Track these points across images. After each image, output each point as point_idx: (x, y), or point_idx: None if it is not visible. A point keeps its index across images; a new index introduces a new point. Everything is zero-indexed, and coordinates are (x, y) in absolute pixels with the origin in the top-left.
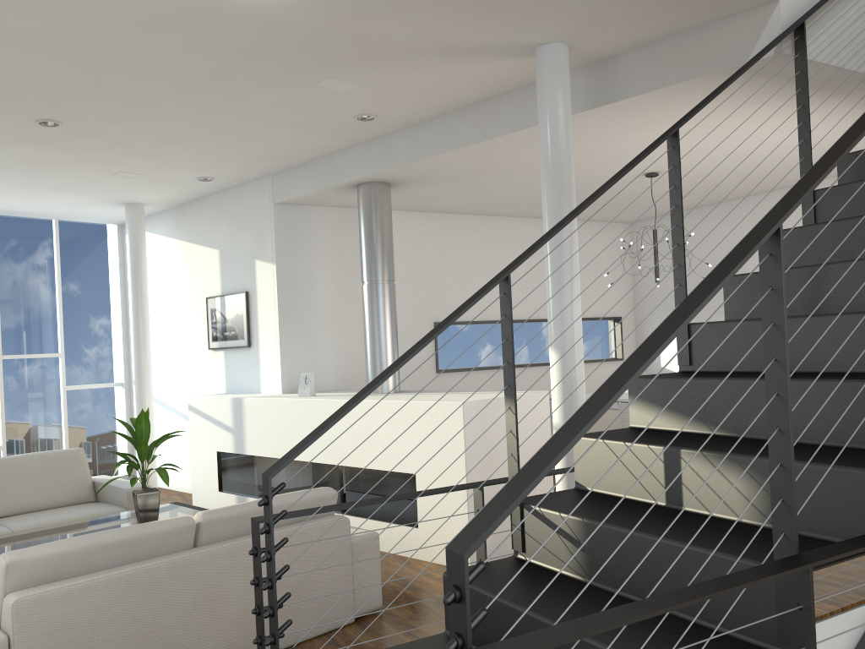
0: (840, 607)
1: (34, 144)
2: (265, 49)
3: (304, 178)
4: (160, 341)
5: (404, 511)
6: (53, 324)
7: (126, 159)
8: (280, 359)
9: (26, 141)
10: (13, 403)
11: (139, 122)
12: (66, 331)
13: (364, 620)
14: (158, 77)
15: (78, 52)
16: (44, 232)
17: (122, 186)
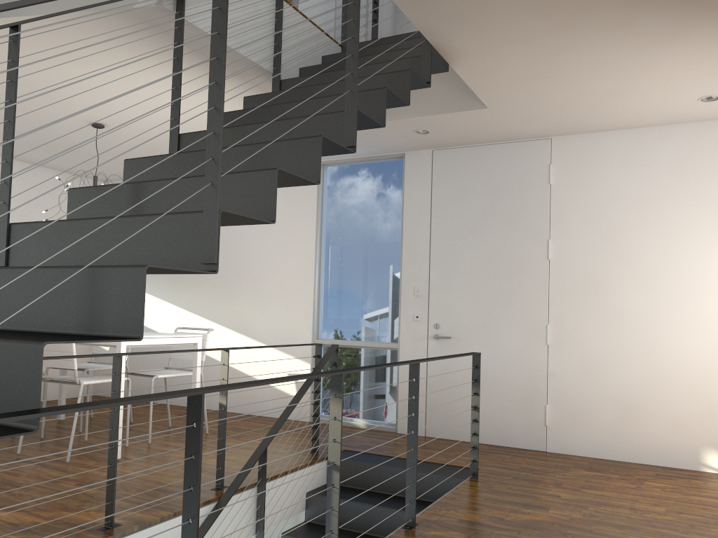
0: (174, 512)
1: None
2: None
3: None
4: None
5: None
6: None
7: None
8: None
9: None
10: None
11: None
12: None
13: None
14: None
15: None
16: None
17: None
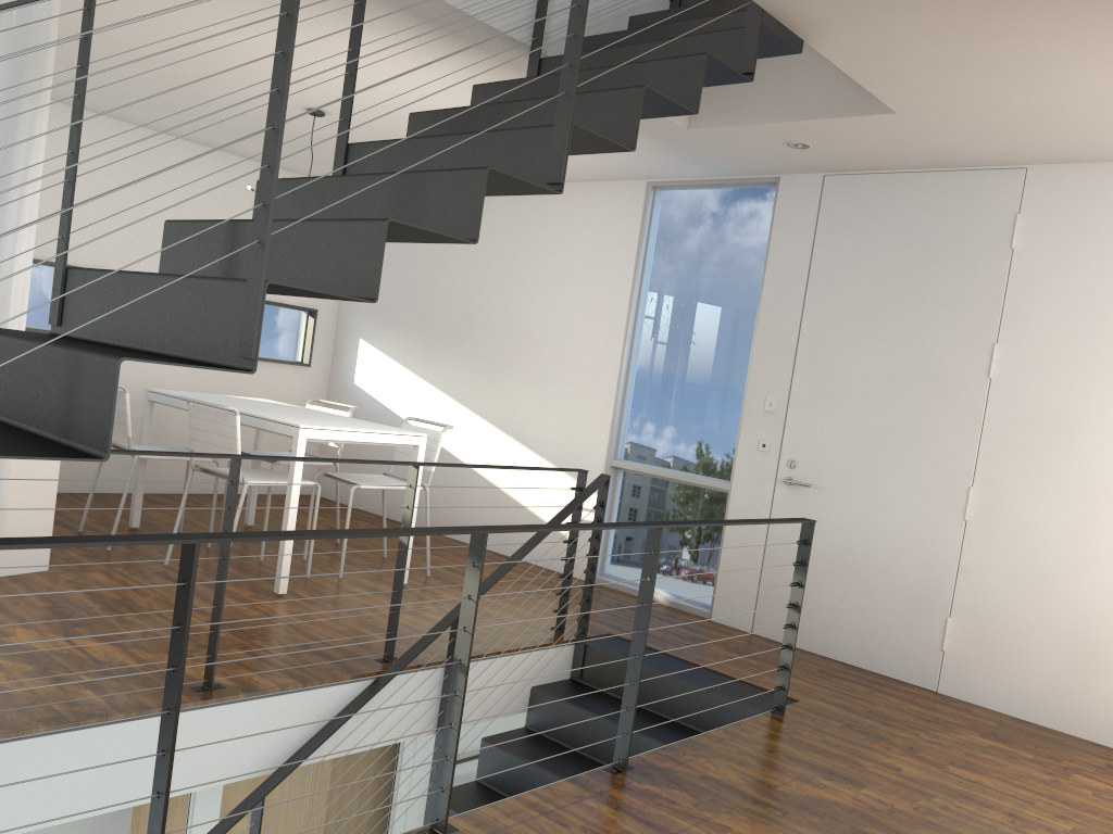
0: (303, 683)
1: None
2: None
3: None
4: None
5: None
6: None
7: None
8: None
9: None
10: None
11: None
12: None
13: None
14: None
15: None
16: None
17: None
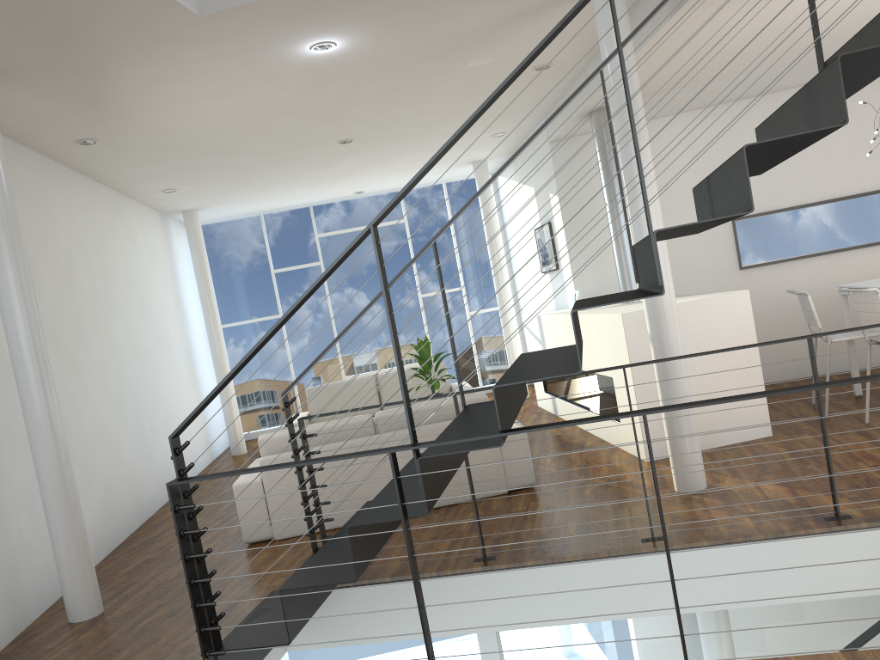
0: None
1: (357, 153)
2: (395, 67)
3: (557, 117)
4: (523, 269)
5: (613, 409)
6: (454, 265)
7: (423, 142)
8: (572, 278)
9: (350, 152)
10: (434, 329)
11: (394, 124)
12: (464, 269)
13: (515, 493)
14: (361, 102)
15: (302, 109)
16: (437, 195)
17: (450, 155)
